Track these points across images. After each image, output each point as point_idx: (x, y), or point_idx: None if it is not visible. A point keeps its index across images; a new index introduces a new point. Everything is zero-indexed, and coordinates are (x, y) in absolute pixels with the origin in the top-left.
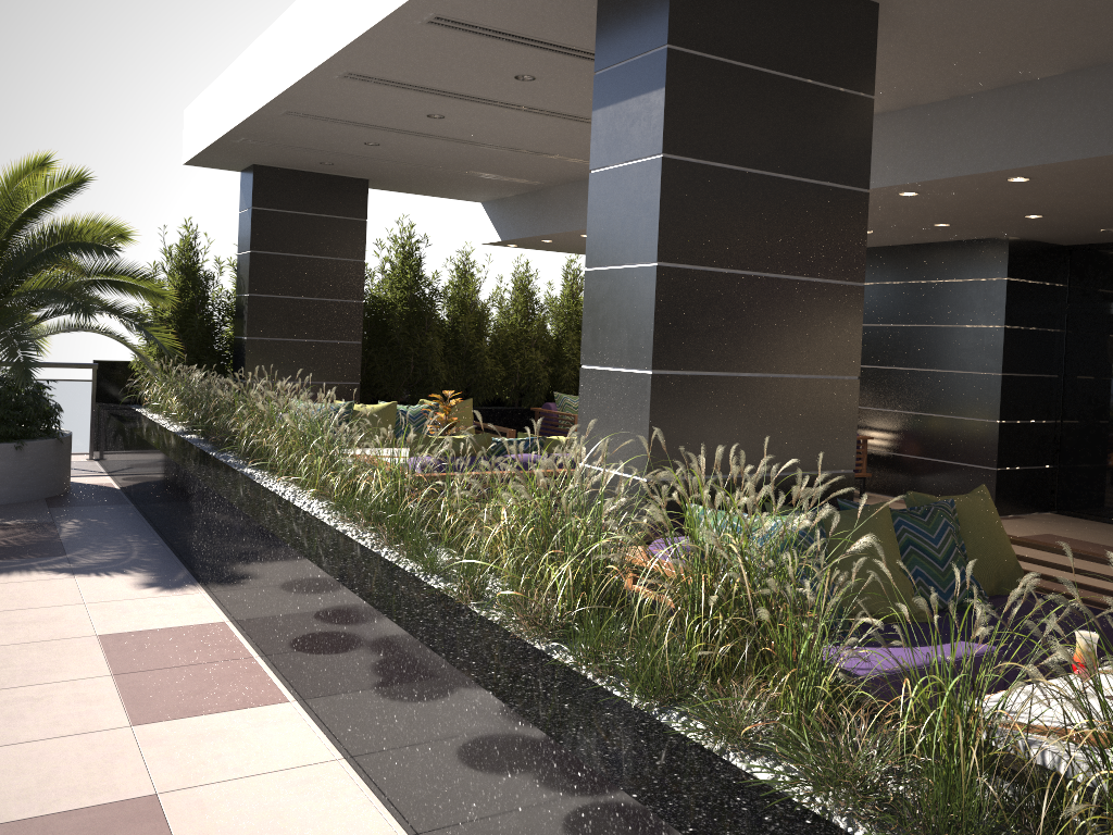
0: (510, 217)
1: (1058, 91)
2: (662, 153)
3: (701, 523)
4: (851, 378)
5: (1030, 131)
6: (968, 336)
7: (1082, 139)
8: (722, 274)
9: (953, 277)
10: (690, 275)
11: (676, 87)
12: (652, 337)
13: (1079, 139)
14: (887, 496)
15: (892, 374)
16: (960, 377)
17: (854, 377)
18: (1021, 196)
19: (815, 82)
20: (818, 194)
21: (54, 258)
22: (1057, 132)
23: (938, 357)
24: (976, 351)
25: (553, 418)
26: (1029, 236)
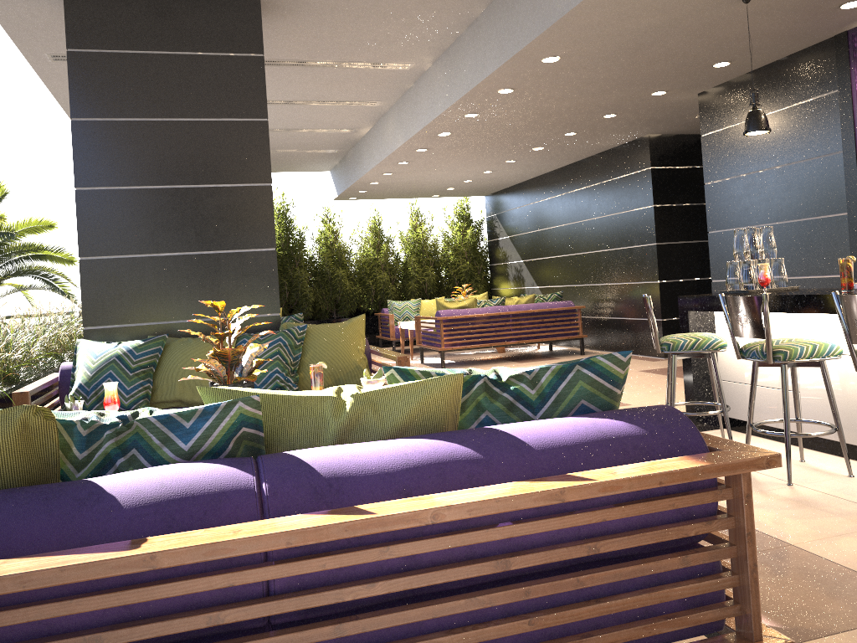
0: (338, 178)
1: (486, 22)
2: (72, 118)
3: (79, 350)
4: (269, 250)
5: (480, 54)
6: (636, 217)
7: (496, 54)
8: (134, 190)
9: (624, 173)
10: (105, 193)
11: (78, 75)
12: (77, 236)
13: (495, 54)
14: (609, 351)
15: (602, 256)
16: (635, 251)
17: (272, 249)
18: (551, 102)
19: (205, 53)
20: (218, 127)
21: (6, 245)
22: (488, 51)
23: (623, 237)
24: (641, 228)
25: (384, 318)
26: (663, 131)
